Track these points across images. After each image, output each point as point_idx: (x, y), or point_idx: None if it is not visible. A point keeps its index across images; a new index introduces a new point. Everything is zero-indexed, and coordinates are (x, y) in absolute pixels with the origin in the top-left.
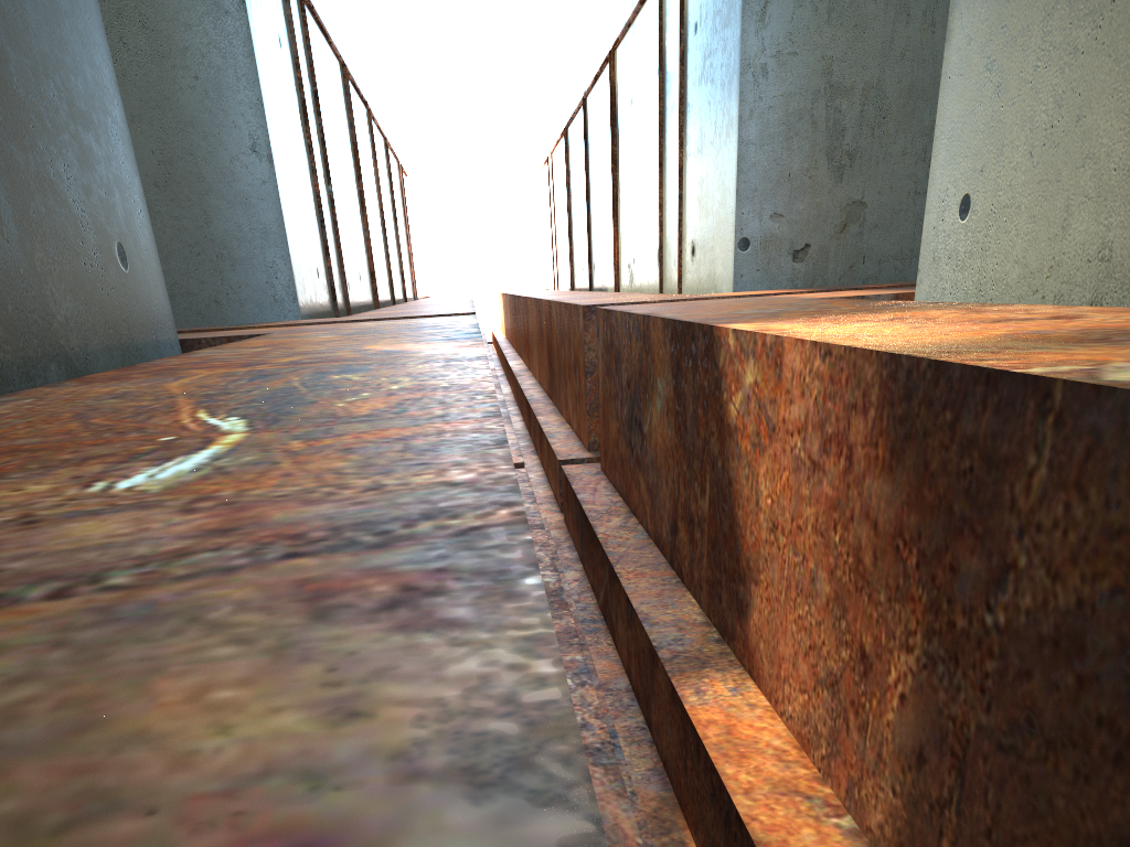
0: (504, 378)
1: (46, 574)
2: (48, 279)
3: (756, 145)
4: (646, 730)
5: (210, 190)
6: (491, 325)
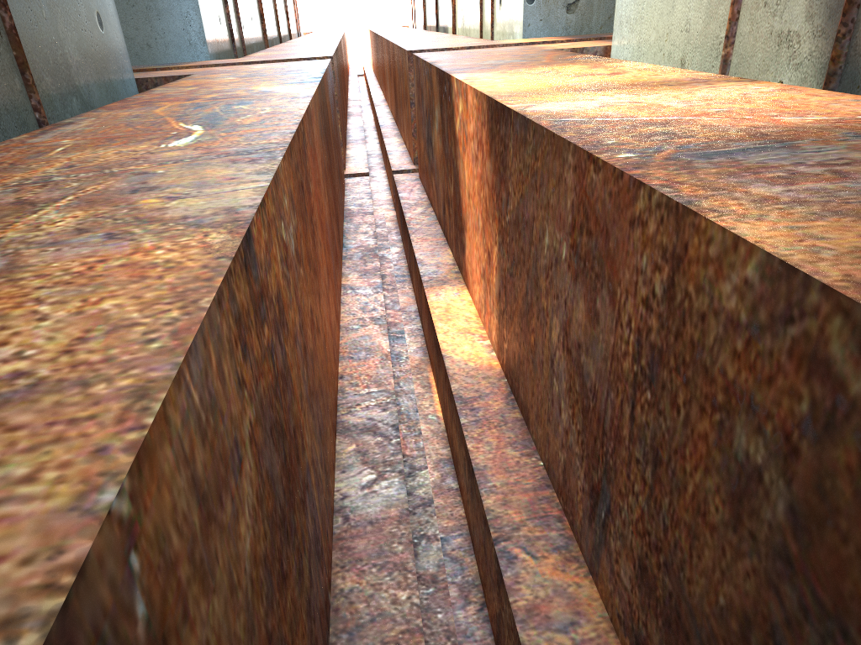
0: (369, 108)
1: (168, 160)
2: (66, 42)
3: None
4: (421, 330)
5: None
6: (363, 59)
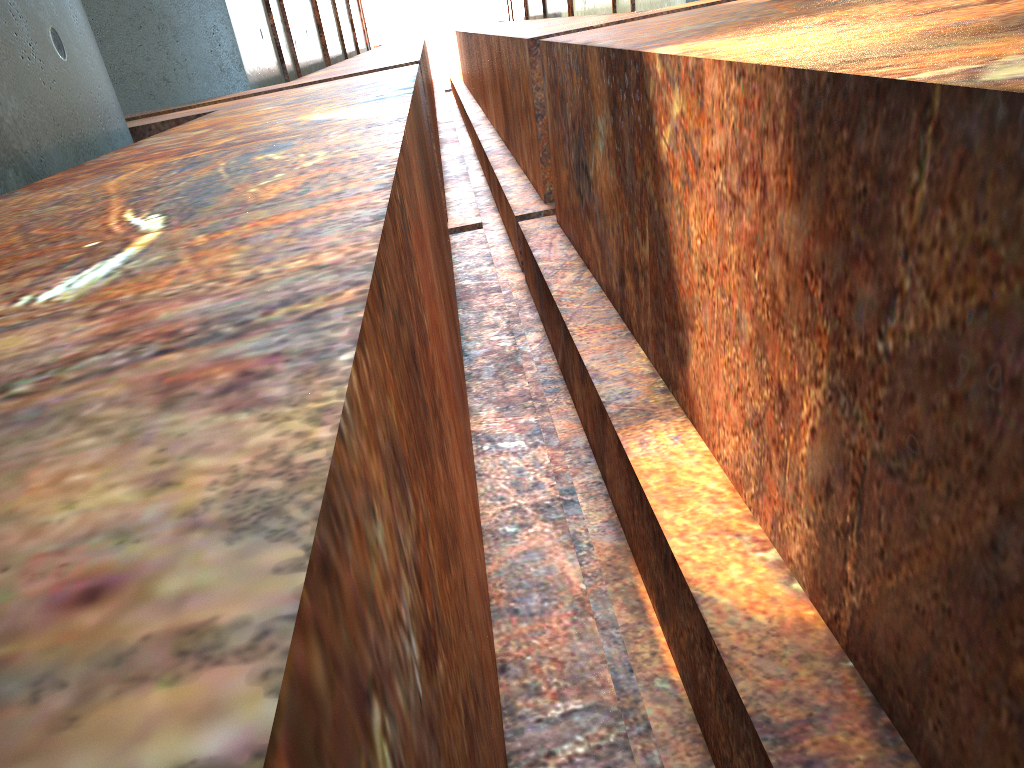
0: (464, 130)
1: None
2: None
3: None
4: (602, 485)
5: None
6: (449, 70)
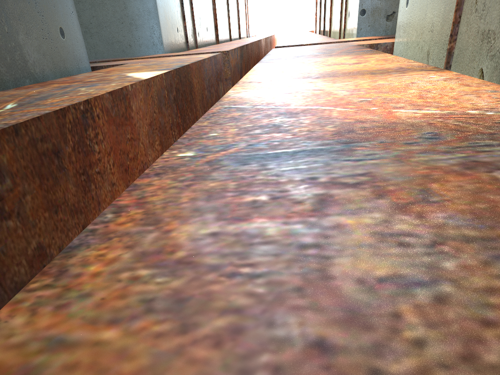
0: None
1: None
2: (25, 46)
3: None
4: None
5: None
6: None
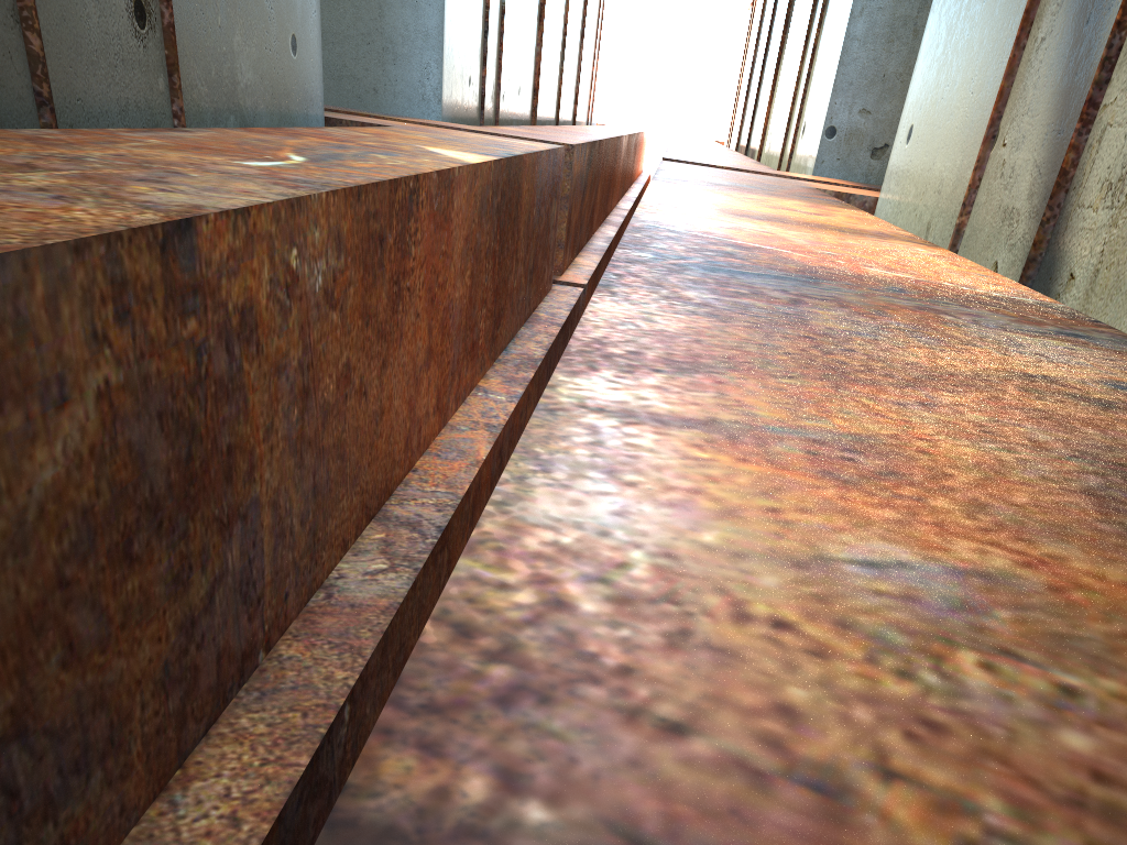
0: None
1: (219, 171)
2: (239, 56)
3: (860, 41)
4: None
5: None
6: None
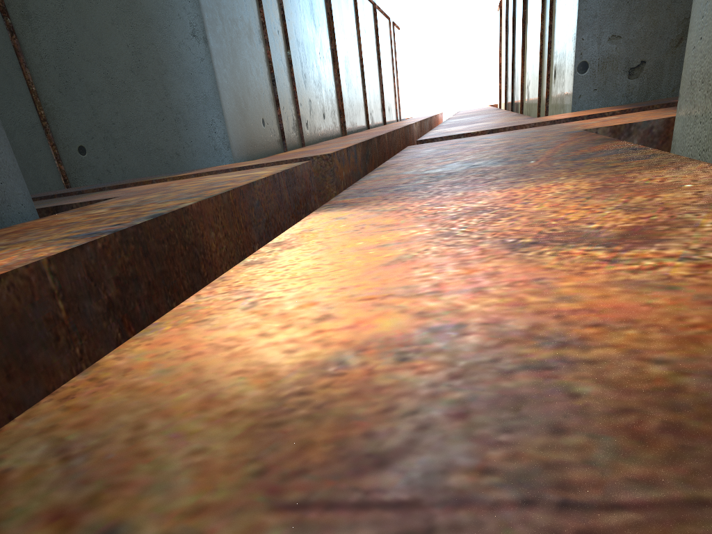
0: None
1: None
2: None
3: None
4: None
5: (166, 70)
6: None
